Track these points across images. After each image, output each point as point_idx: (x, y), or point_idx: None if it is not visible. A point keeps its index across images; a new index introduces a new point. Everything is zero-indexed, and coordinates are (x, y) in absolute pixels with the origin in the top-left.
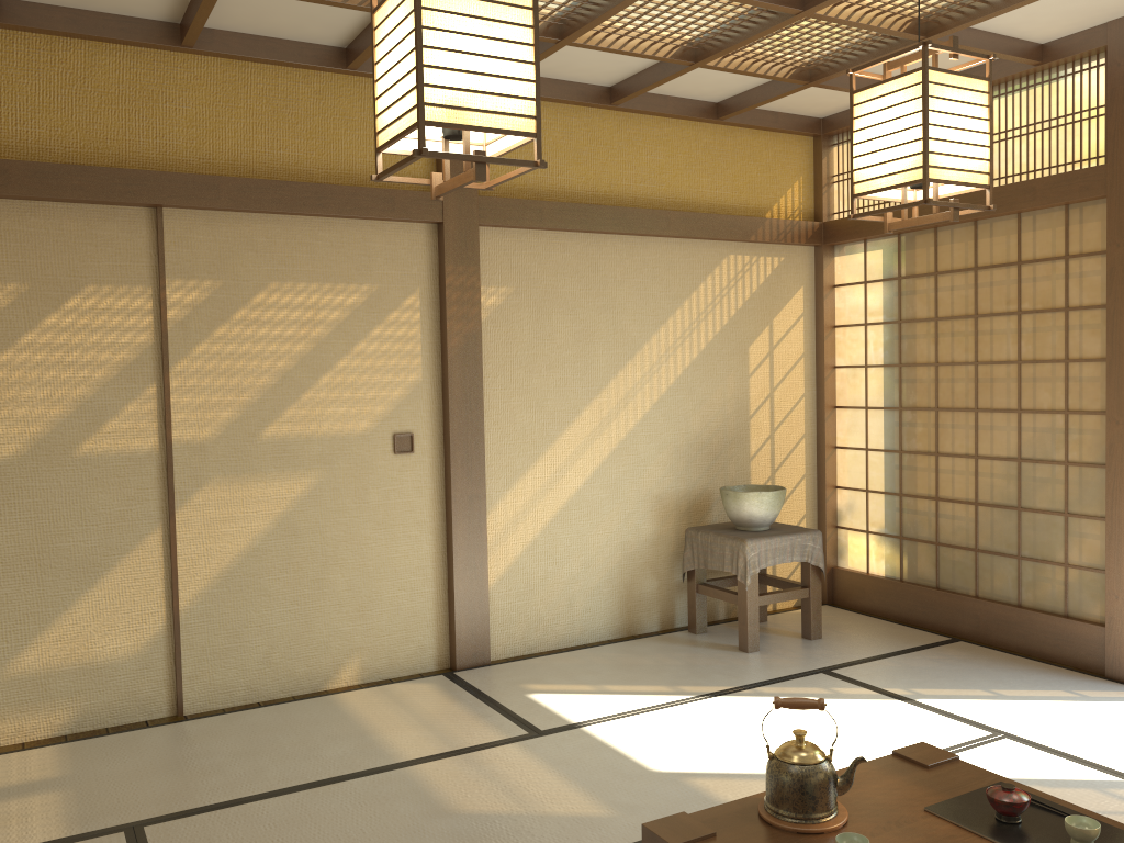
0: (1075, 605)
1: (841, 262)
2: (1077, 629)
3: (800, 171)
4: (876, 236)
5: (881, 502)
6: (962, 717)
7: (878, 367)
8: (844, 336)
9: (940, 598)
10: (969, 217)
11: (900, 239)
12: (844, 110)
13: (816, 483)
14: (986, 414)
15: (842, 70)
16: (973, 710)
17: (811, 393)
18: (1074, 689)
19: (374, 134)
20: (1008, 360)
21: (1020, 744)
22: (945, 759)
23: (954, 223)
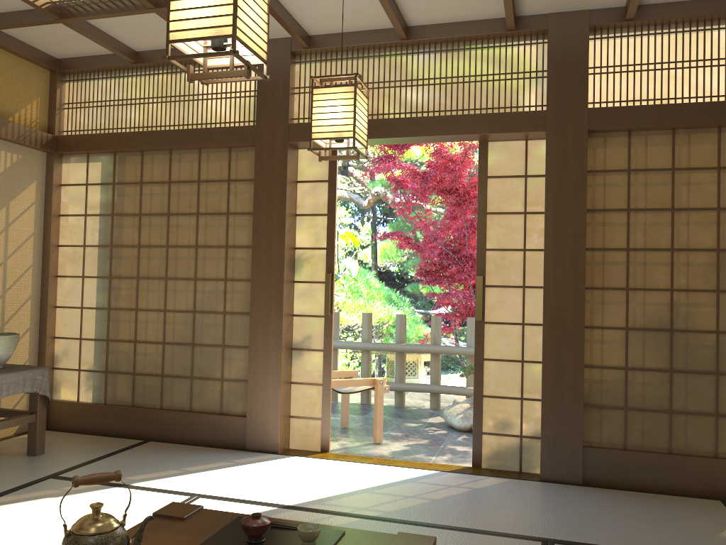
0: (227, 406)
1: (68, 168)
2: (229, 421)
3: (39, 94)
4: (98, 151)
5: (92, 346)
6: (167, 490)
7: (95, 246)
8: (68, 223)
9: (135, 413)
10: (168, 147)
11: (116, 156)
12: (77, 56)
13: (38, 334)
14: (173, 281)
15: (89, 16)
16: (173, 484)
17: (38, 264)
18: (231, 460)
19: None
20: (189, 245)
21: (210, 500)
22: (195, 510)
23: (156, 149)
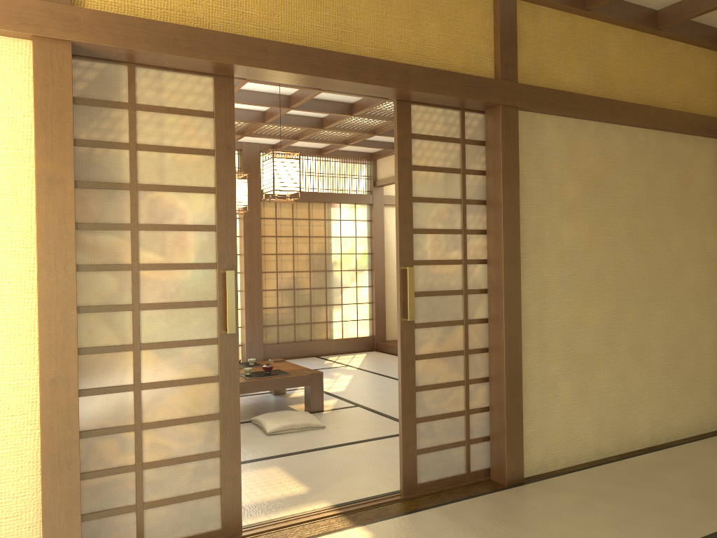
0: None
1: None
2: None
3: None
4: None
5: None
6: None
7: None
8: None
9: None
10: None
11: None
12: None
13: None
14: None
15: None
16: None
17: None
18: None
19: (273, 186)
20: None
21: None
22: None
23: None
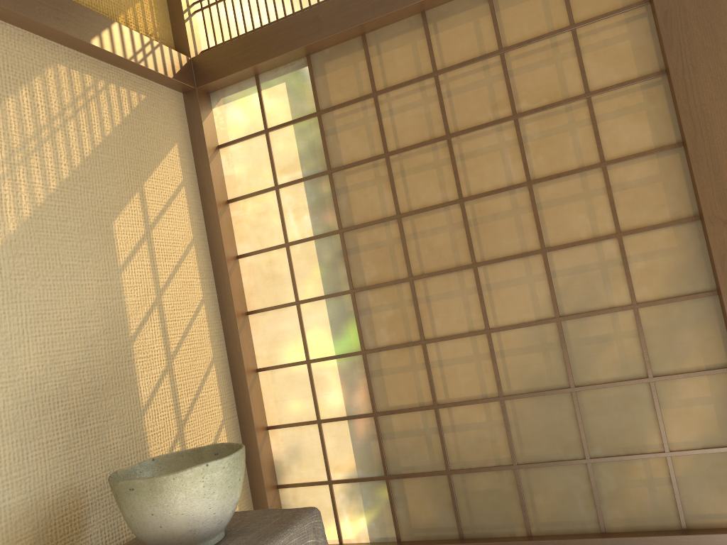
0: (695, 509)
1: (224, 113)
2: None
3: None
4: (277, 61)
5: (346, 432)
6: None
7: (307, 241)
8: (246, 211)
9: None
10: None
11: (311, 62)
12: None
13: (239, 429)
14: (491, 267)
15: None
16: None
17: (212, 297)
18: None
19: None
20: (511, 185)
21: None
22: None
23: (395, 17)
